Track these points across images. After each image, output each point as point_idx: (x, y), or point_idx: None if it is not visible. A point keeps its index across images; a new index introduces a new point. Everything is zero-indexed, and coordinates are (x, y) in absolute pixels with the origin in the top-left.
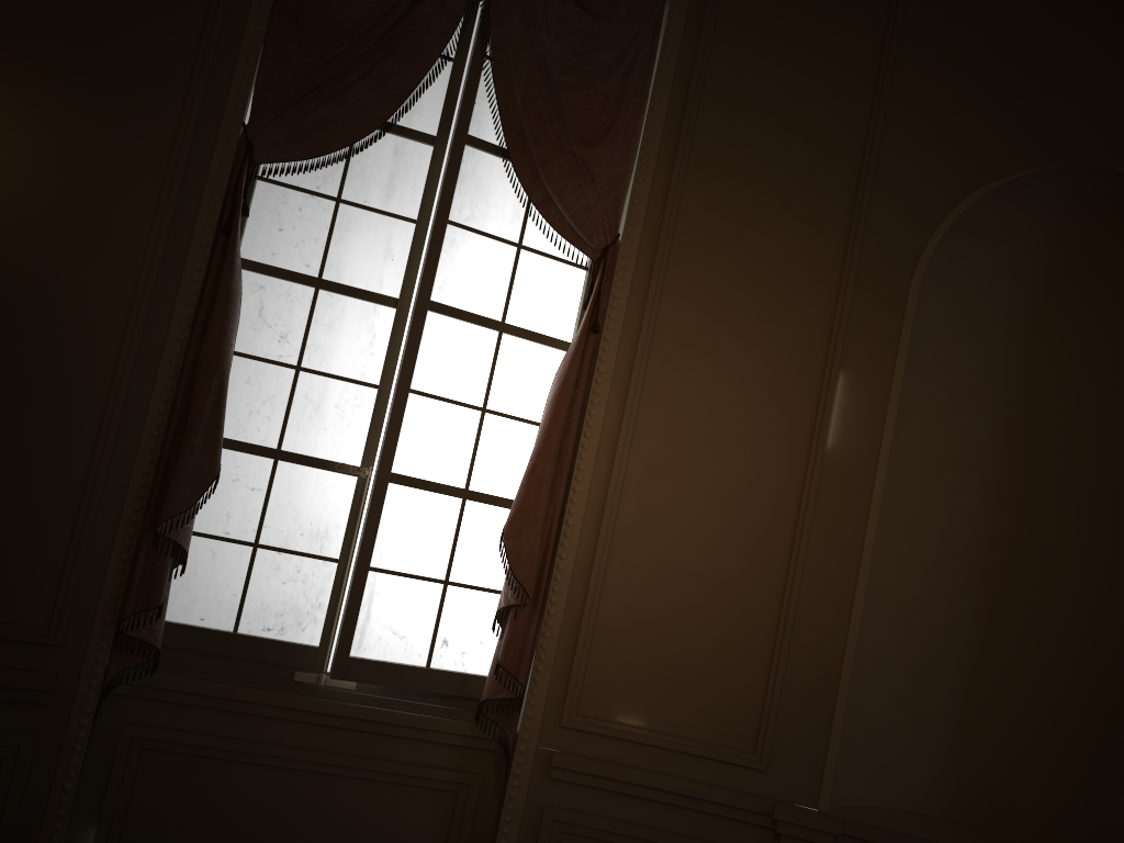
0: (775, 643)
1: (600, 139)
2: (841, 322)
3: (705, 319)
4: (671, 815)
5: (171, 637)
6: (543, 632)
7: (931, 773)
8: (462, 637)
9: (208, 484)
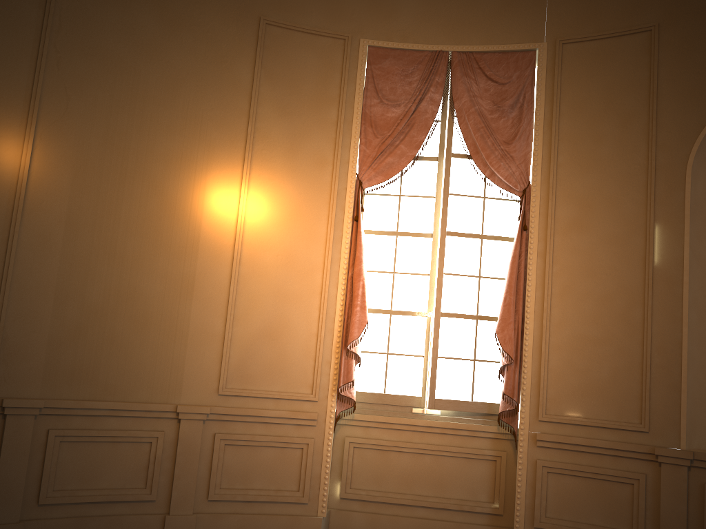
0: (643, 367)
1: (513, 140)
2: (651, 199)
3: (579, 213)
4: (602, 459)
5: (358, 397)
6: (523, 376)
7: None
8: (486, 385)
9: (364, 326)
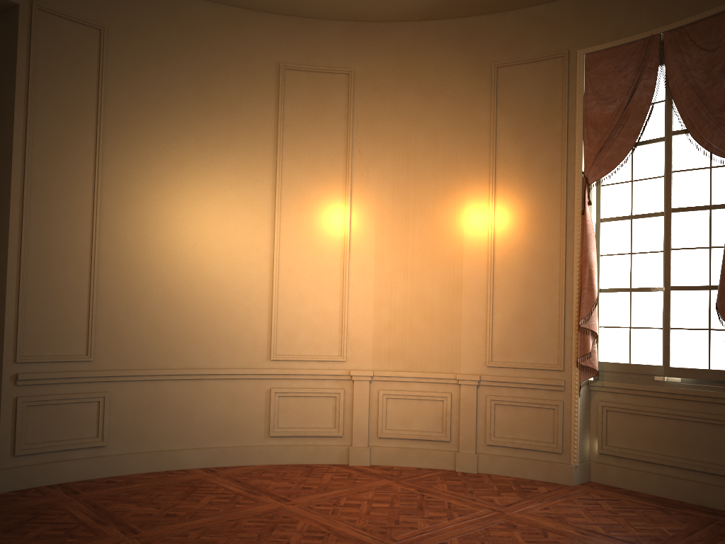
0: None
1: None
2: None
3: None
4: None
5: (607, 367)
6: None
7: None
8: (724, 353)
9: (591, 306)
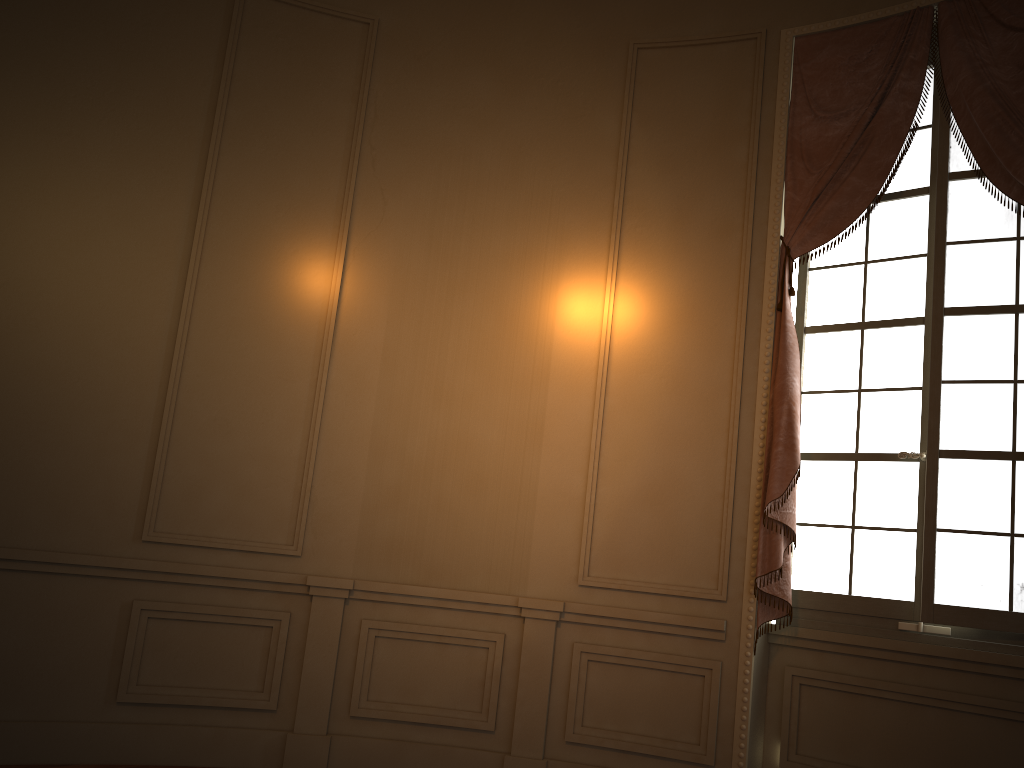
0: None
1: None
2: None
3: None
4: None
5: (805, 600)
6: None
7: None
8: None
9: (791, 477)
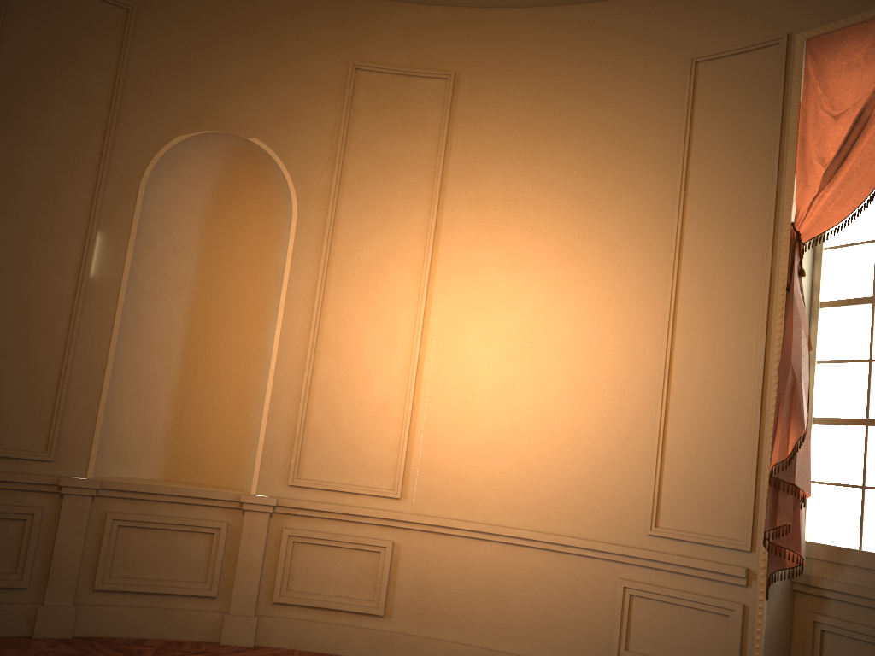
0: (58, 389)
1: None
2: (98, 202)
3: (5, 192)
4: None
5: None
6: None
7: (155, 456)
8: None
9: None
